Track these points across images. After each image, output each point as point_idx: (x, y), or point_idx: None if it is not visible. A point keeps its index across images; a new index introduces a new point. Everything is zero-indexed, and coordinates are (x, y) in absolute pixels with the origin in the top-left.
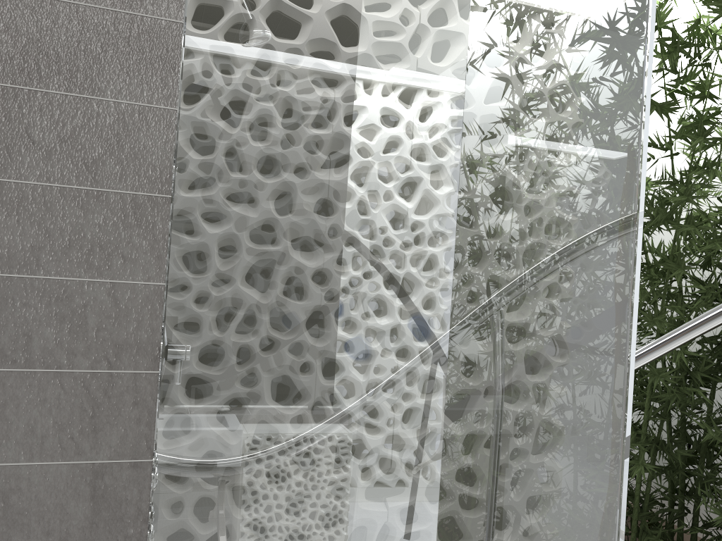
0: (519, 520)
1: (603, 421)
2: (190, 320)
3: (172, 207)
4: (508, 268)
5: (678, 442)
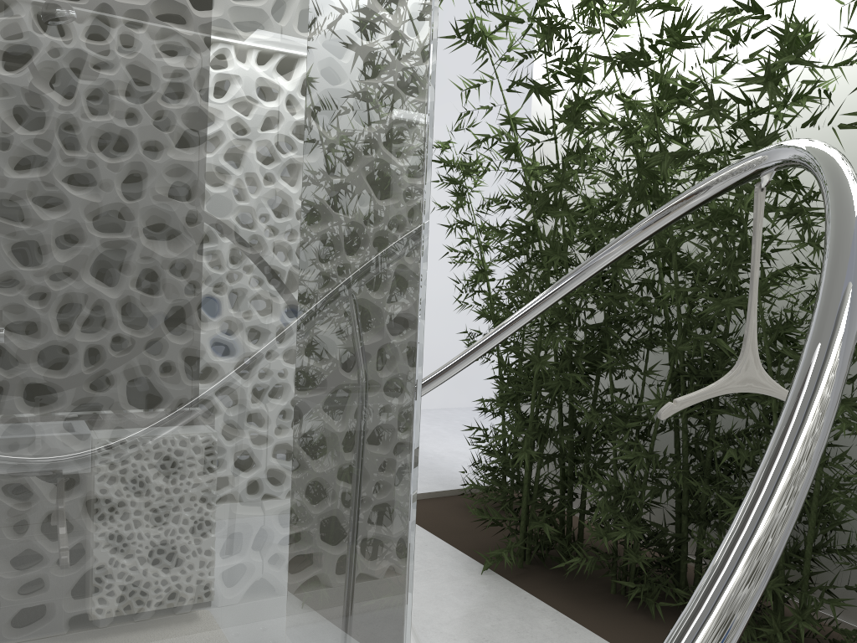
0: (320, 465)
1: (396, 379)
2: None
3: None
4: (302, 245)
5: (565, 429)
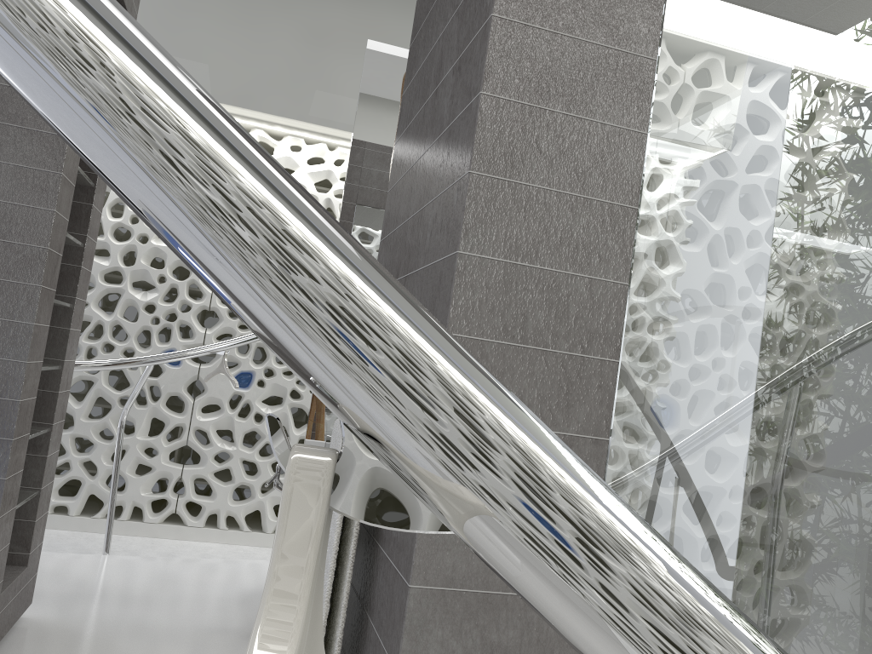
0: None
1: None
2: (645, 318)
3: (637, 218)
4: None
5: None
